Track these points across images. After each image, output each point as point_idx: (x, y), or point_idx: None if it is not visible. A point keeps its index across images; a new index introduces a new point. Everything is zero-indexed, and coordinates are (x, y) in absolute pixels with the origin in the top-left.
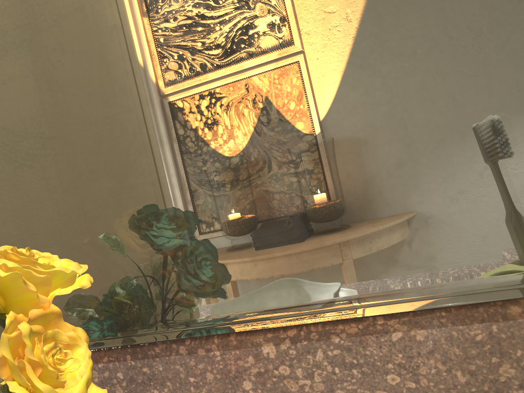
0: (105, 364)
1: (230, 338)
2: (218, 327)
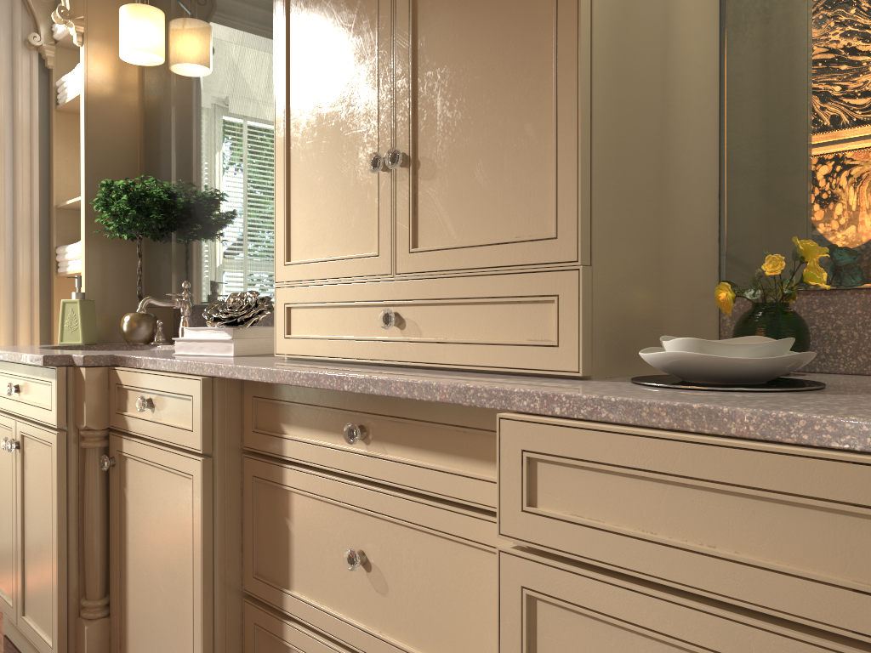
0: (810, 296)
1: (870, 290)
2: (867, 284)
